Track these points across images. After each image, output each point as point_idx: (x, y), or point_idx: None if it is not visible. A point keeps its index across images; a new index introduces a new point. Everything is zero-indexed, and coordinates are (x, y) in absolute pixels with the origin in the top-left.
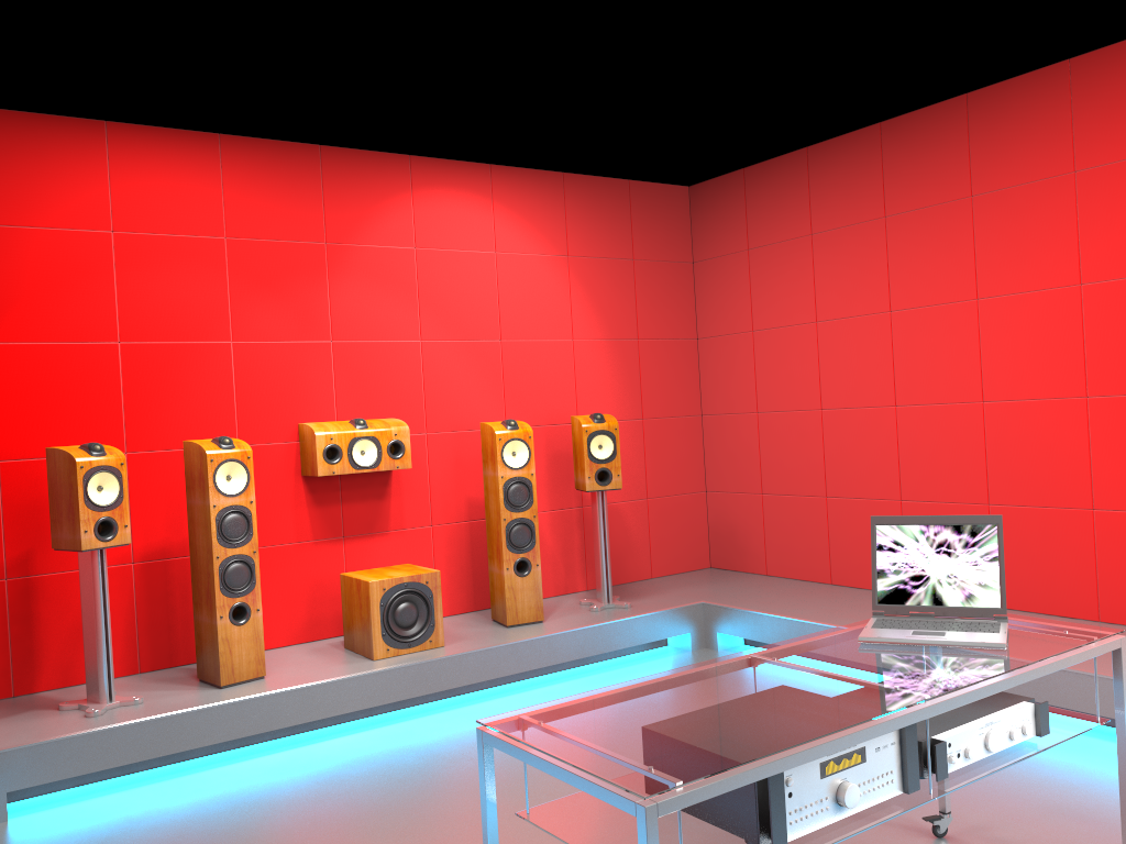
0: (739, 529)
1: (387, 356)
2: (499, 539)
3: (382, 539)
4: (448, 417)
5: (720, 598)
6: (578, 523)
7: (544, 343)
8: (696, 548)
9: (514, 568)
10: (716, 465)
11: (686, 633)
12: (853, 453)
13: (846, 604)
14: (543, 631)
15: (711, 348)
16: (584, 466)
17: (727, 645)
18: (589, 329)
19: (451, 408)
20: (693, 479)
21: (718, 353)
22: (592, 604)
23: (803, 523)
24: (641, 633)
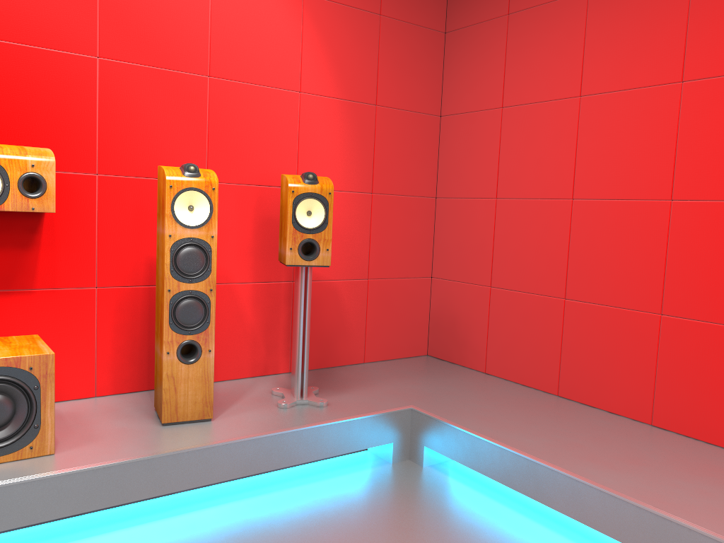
0: (461, 320)
1: (47, 69)
2: (162, 314)
3: (23, 298)
4: (129, 158)
5: (433, 403)
6: (287, 299)
7: (265, 90)
8: (415, 335)
9: (177, 353)
10: (445, 251)
11: (388, 443)
12: (606, 252)
13: (583, 434)
14: (202, 438)
15: (454, 127)
16: (286, 234)
17: (434, 460)
18: (321, 83)
19: (135, 148)
20: (419, 264)
21: (461, 132)
22: (283, 397)
23: (533, 324)
24: (332, 444)
